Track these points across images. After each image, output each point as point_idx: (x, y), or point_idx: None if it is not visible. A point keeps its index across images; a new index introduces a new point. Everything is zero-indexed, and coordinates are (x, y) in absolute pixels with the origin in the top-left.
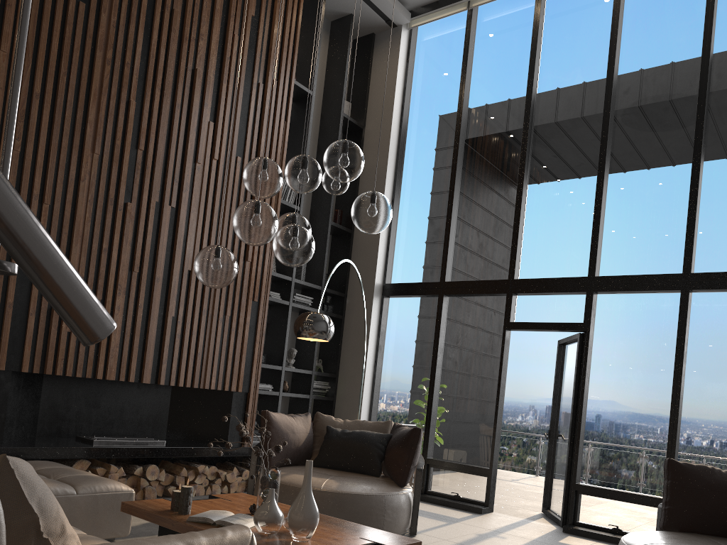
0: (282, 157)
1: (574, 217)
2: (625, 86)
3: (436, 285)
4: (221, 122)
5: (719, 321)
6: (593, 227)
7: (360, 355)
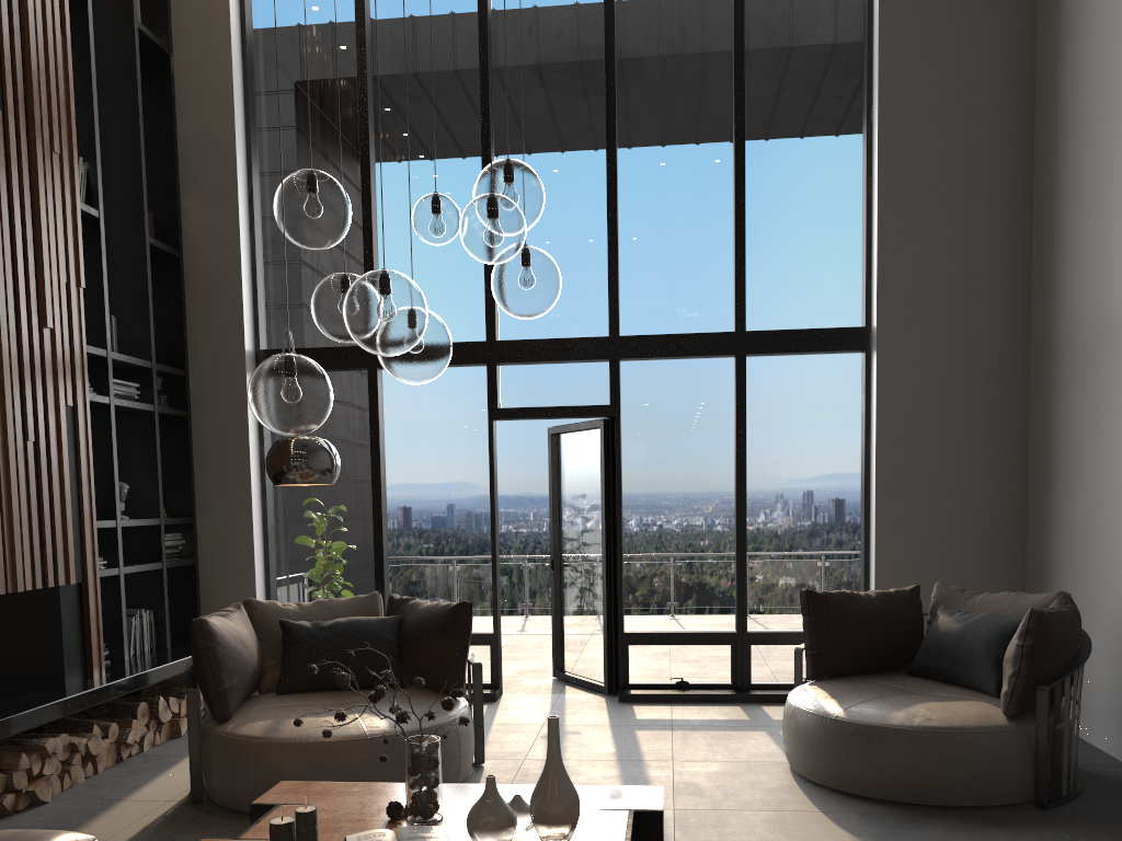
0: (68, 112)
1: (574, 244)
2: (630, 46)
3: (362, 352)
4: None
5: (781, 394)
6: (610, 262)
7: (236, 479)
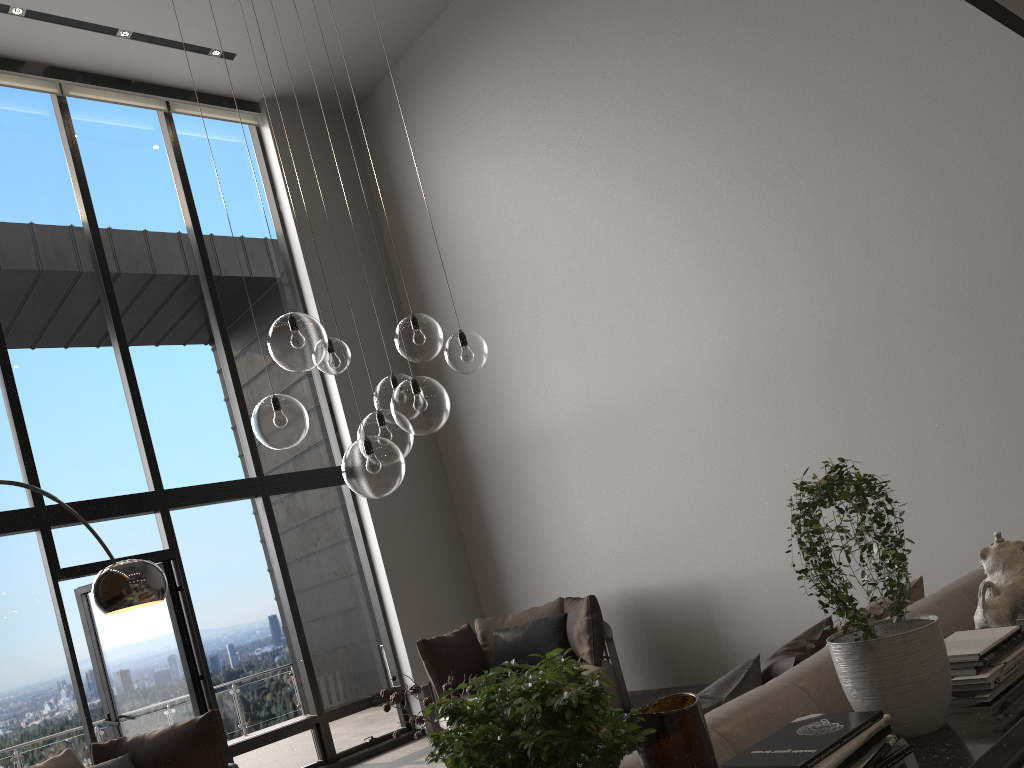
0: None
1: (99, 416)
2: (113, 258)
3: None
4: None
5: (297, 521)
6: (142, 428)
7: None
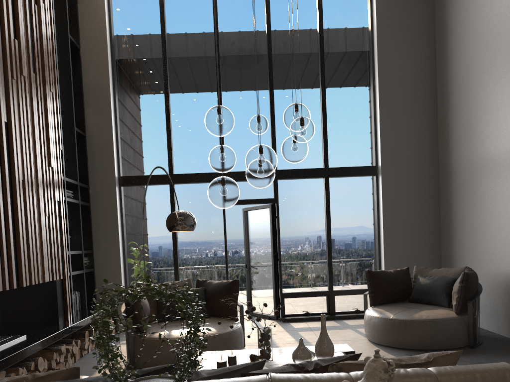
0: (54, 74)
1: None
2: (277, 52)
3: (167, 177)
4: (22, 40)
5: (342, 193)
6: (272, 139)
7: (112, 232)
